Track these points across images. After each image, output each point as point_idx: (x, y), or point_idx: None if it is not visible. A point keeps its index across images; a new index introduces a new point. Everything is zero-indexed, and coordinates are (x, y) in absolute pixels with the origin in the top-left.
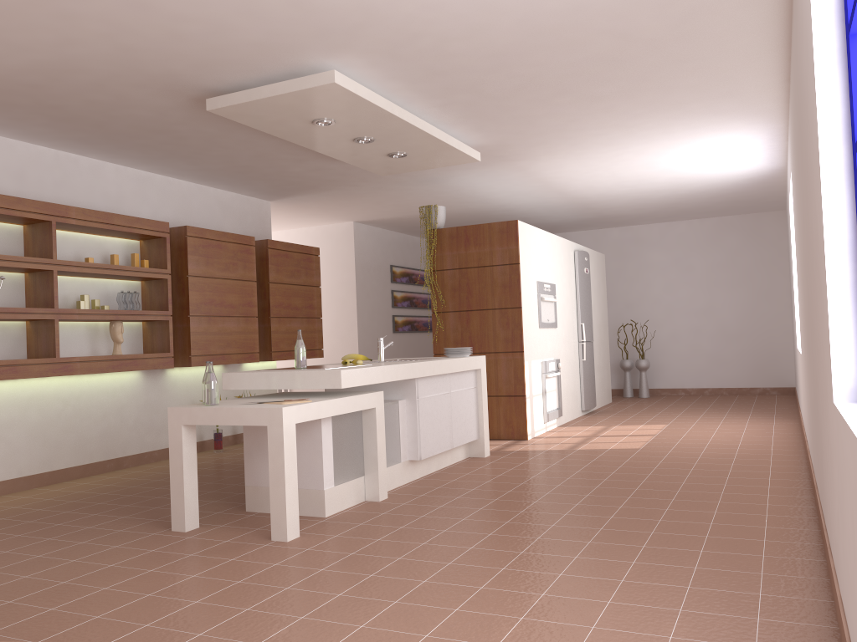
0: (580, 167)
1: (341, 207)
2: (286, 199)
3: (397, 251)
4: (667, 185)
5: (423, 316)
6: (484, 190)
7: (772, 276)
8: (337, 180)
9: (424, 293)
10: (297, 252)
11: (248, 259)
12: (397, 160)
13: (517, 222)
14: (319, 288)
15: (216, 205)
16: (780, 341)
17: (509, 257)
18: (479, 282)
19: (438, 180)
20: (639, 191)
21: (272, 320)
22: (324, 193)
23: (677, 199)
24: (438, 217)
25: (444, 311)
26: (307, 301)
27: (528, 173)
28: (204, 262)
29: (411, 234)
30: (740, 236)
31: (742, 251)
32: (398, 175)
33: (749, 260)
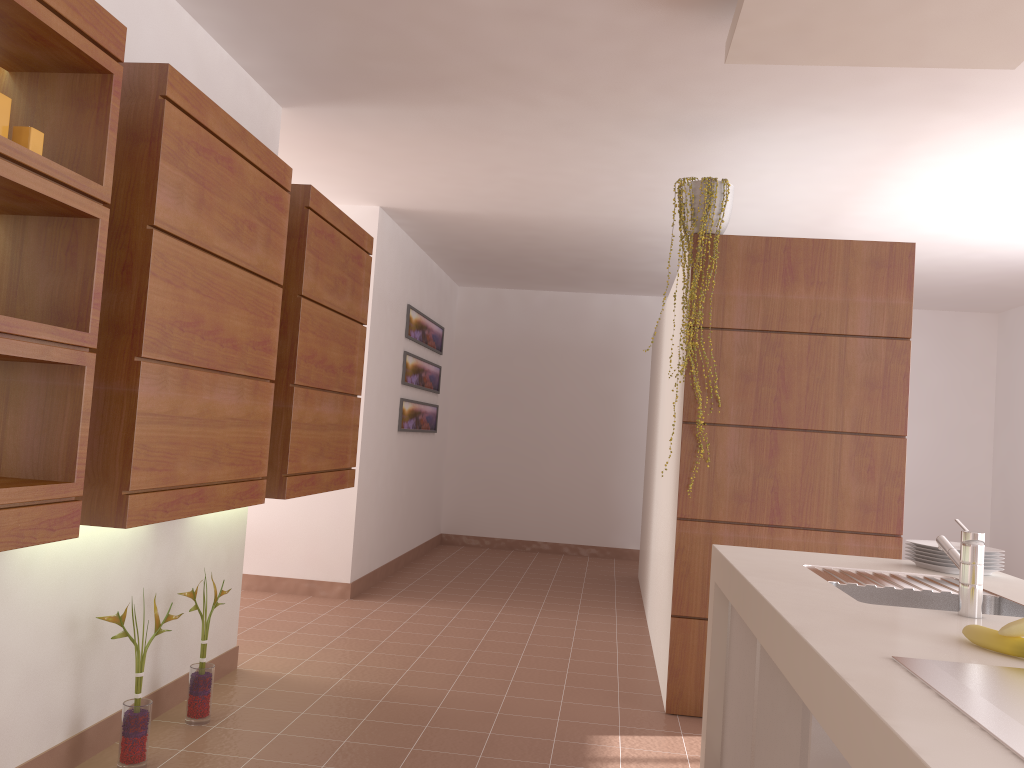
0: (997, 162)
1: (407, 164)
2: (326, 109)
3: (416, 281)
4: (995, 239)
5: (429, 404)
6: (733, 180)
7: (969, 408)
8: (517, 74)
9: (433, 364)
10: (346, 235)
11: (276, 223)
12: (883, 1)
13: (914, 249)
14: (364, 329)
15: (189, 64)
16: (972, 507)
17: (888, 321)
18: (811, 367)
19: (707, 132)
20: (937, 240)
21: (295, 394)
22: (431, 111)
23: (938, 268)
24: (726, 209)
25: (716, 422)
26: (347, 355)
27: (890, 154)
28: (194, 199)
29: (434, 256)
30: (929, 342)
31: (931, 365)
32: (669, 91)
33: (939, 380)
